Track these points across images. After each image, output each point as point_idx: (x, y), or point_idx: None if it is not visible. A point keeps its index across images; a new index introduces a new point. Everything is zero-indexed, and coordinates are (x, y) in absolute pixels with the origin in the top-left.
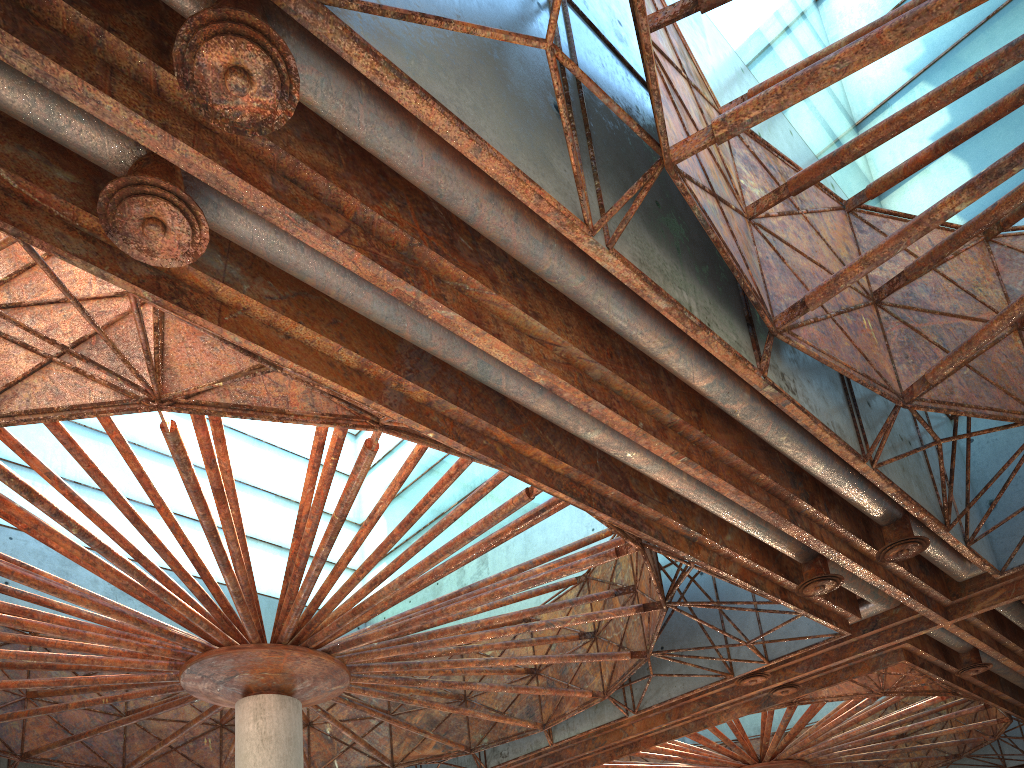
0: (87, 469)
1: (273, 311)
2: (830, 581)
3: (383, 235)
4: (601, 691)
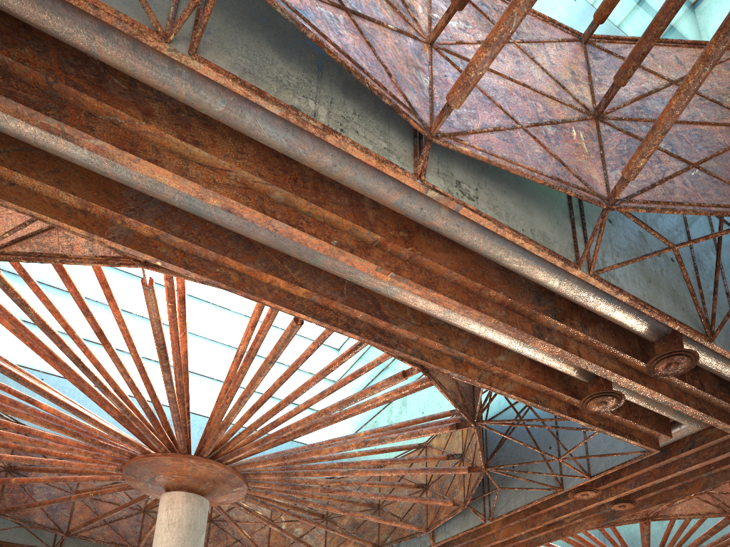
0: (9, 321)
1: None
2: (609, 397)
3: (22, 77)
4: (462, 501)
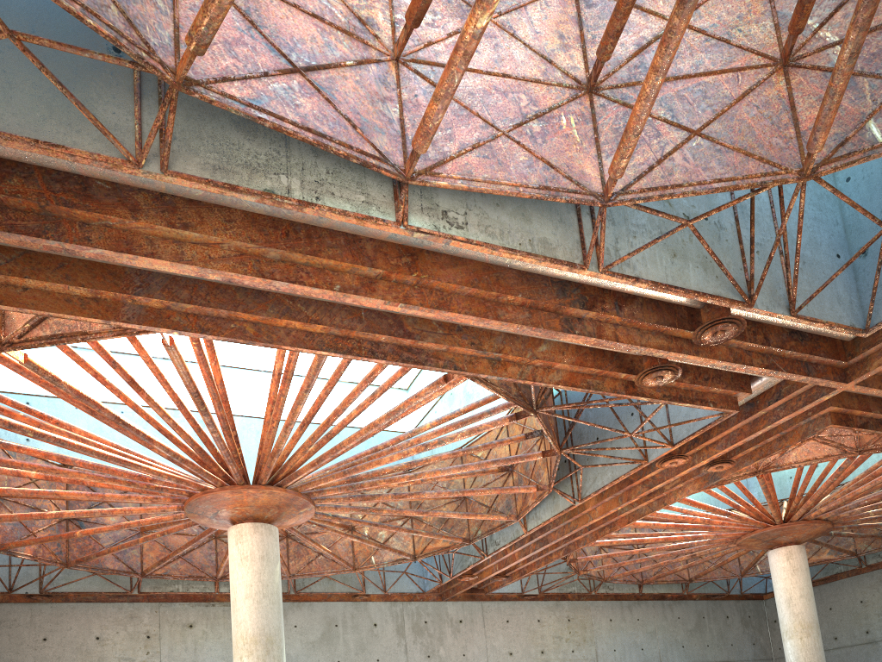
0: (40, 384)
1: (1, 275)
2: (663, 372)
3: (17, 206)
4: (547, 485)
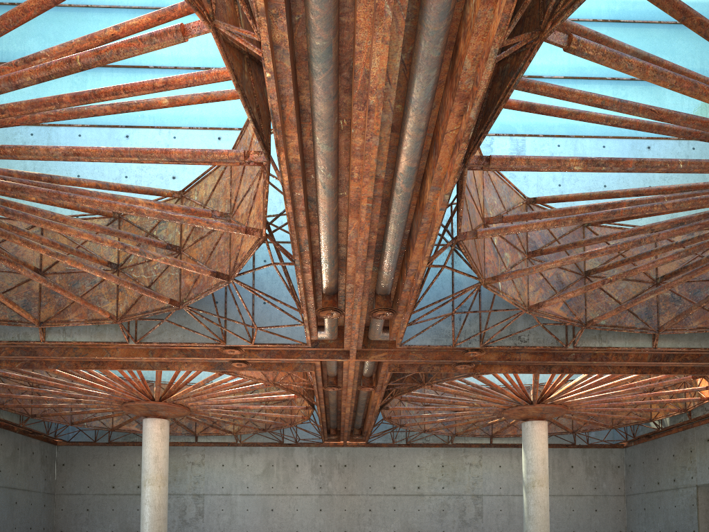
0: None
1: None
2: (338, 313)
3: None
4: (115, 316)
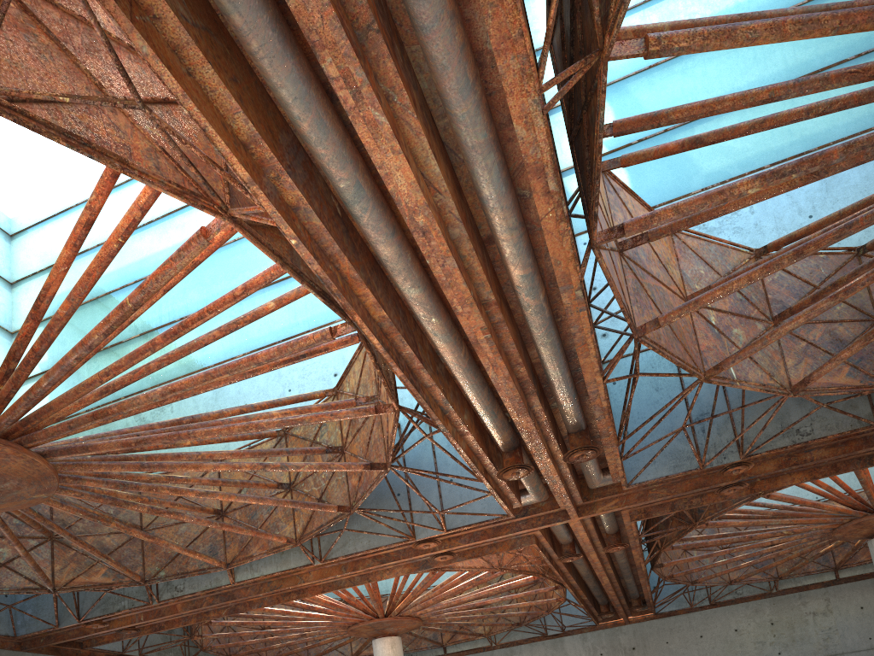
0: None
1: (187, 35)
2: (525, 470)
3: (348, 3)
4: (294, 538)
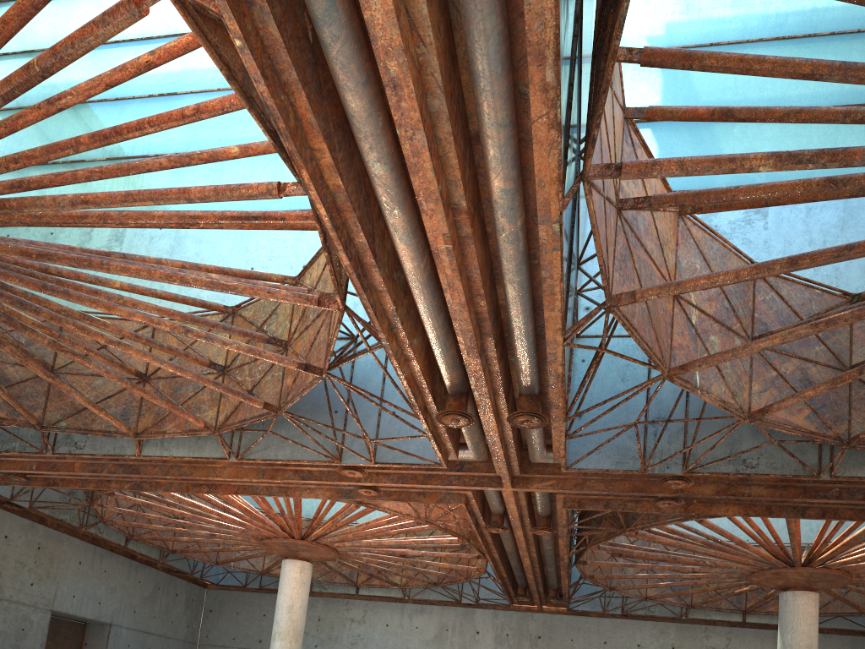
0: None
1: None
2: (466, 420)
3: None
4: (213, 426)
